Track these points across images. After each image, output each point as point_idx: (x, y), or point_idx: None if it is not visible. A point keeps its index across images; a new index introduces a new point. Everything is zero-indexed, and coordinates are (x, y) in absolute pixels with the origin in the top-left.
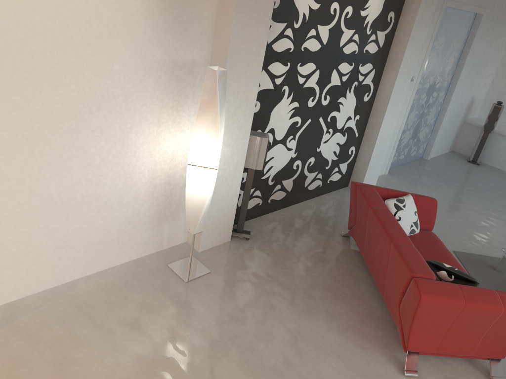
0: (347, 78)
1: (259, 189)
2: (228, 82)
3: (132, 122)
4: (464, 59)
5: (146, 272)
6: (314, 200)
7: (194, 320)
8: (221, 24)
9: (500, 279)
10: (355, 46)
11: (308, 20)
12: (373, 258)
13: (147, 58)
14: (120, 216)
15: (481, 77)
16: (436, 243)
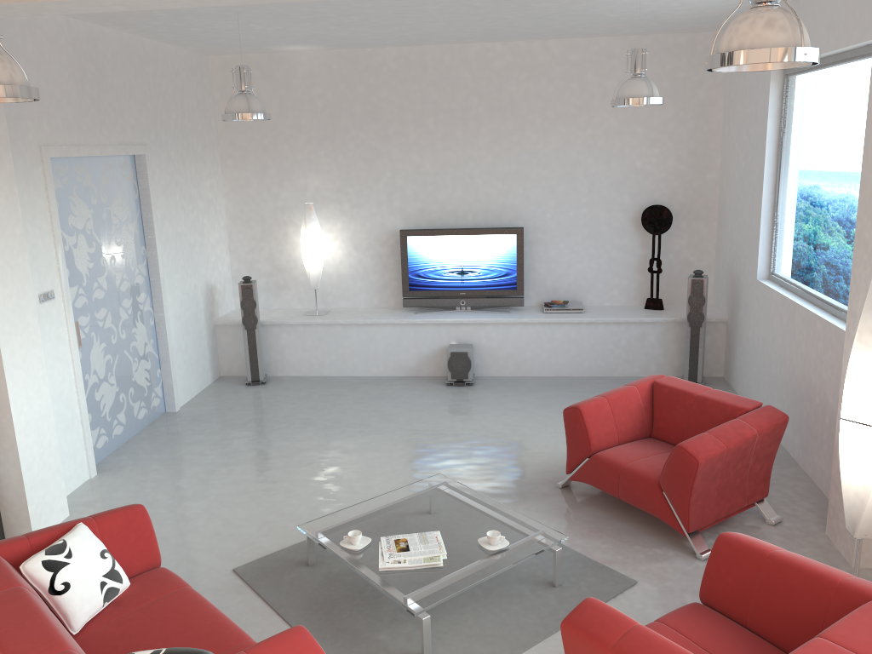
0: None
1: None
2: None
3: None
4: (152, 231)
5: None
6: None
7: None
8: None
9: (318, 577)
10: None
11: None
12: None
13: None
14: None
15: (204, 249)
16: (166, 590)
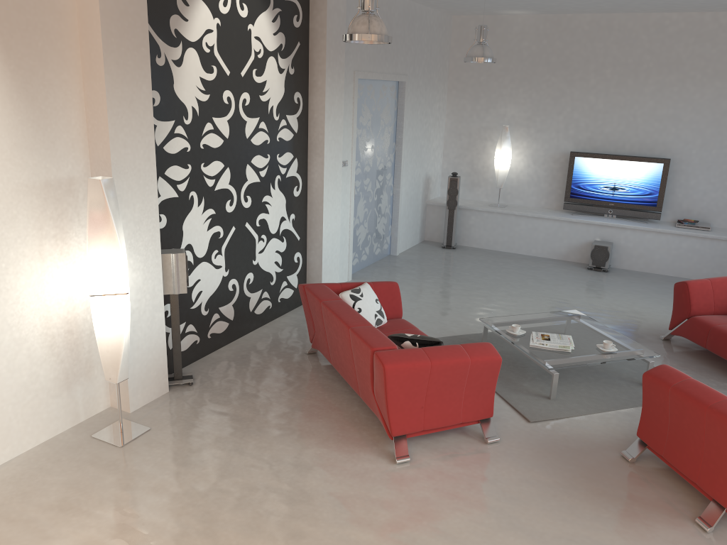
0: (266, 173)
1: (192, 323)
2: (119, 194)
3: (7, 261)
4: (401, 133)
5: (64, 450)
6: (267, 326)
7: (141, 481)
8: (94, 131)
9: None
10: (265, 135)
11: (200, 114)
12: (340, 358)
13: (11, 182)
14: (13, 385)
15: (428, 151)
16: (406, 327)
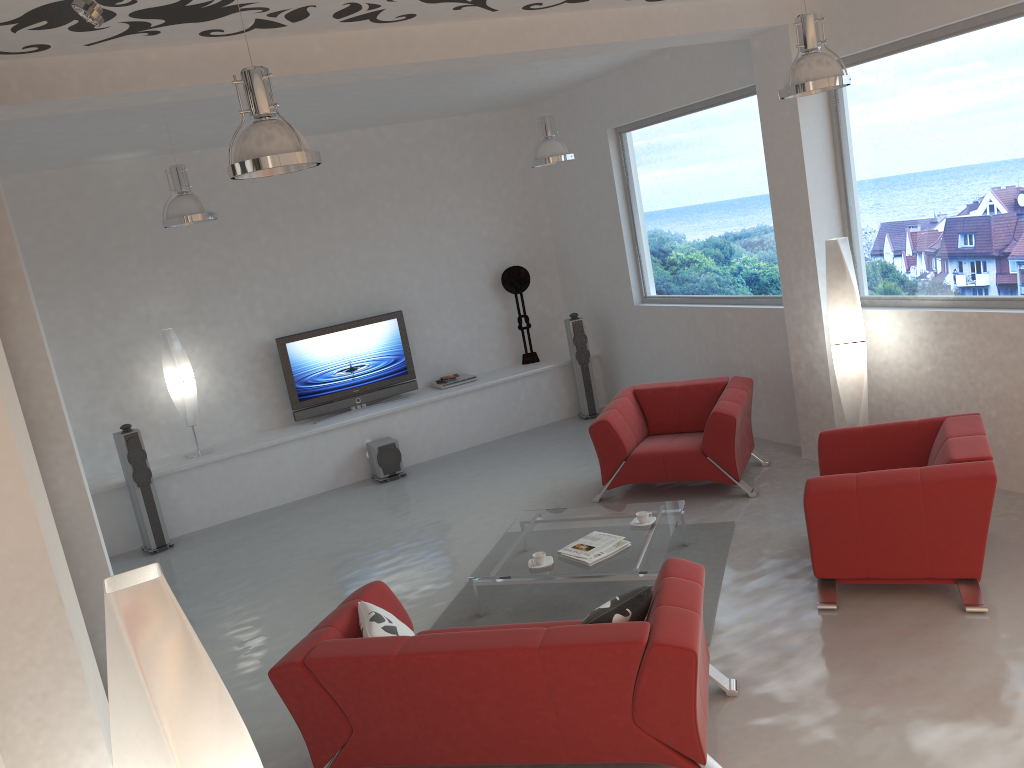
0: None
1: None
2: (72, 628)
3: None
4: None
5: None
6: None
7: None
8: None
9: (504, 617)
10: None
11: None
12: (485, 729)
13: None
14: None
15: None
16: None
